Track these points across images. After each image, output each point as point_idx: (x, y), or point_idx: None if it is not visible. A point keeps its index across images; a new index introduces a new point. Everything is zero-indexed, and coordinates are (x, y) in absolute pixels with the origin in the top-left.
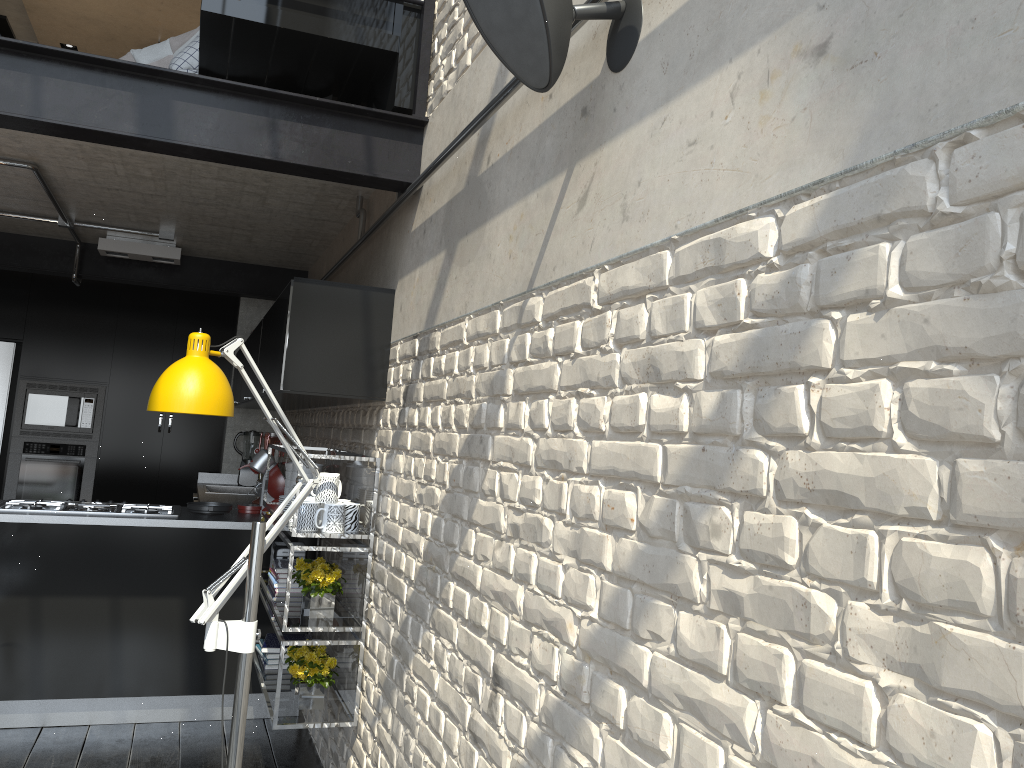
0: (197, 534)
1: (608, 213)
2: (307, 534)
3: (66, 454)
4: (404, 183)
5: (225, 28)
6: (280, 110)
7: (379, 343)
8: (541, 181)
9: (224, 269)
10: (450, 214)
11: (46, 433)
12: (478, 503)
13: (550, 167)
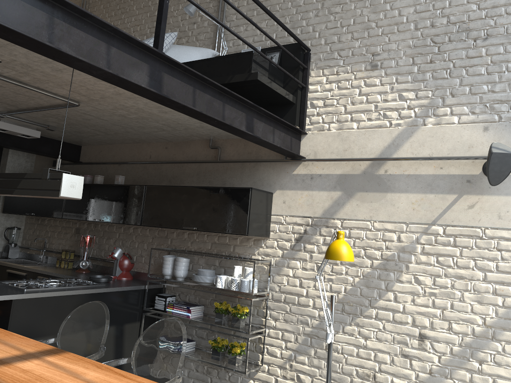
0: (122, 293)
1: (489, 214)
2: (256, 293)
3: None
4: (301, 157)
5: (252, 84)
6: (275, 124)
7: (269, 214)
8: (437, 192)
9: (42, 141)
10: (345, 179)
11: None
12: (396, 284)
13: (444, 190)
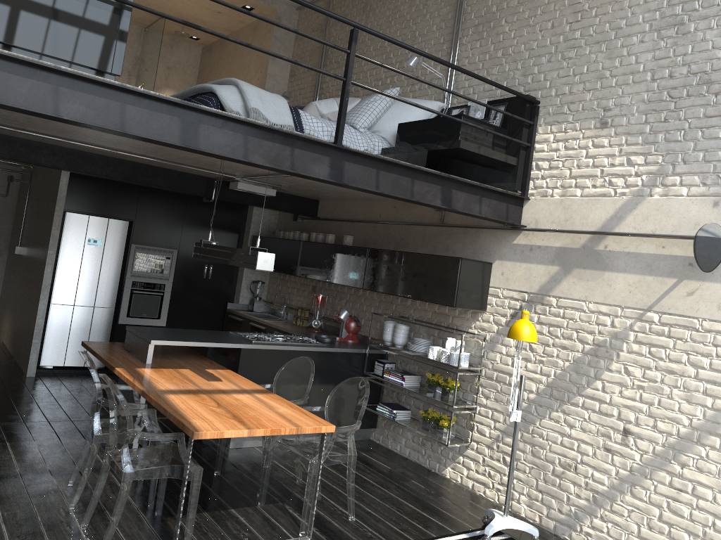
0: (341, 355)
1: (708, 304)
2: (463, 368)
3: (154, 289)
4: (520, 226)
5: (457, 150)
6: (482, 193)
7: (486, 286)
8: (656, 274)
9: (280, 197)
10: (563, 253)
11: (144, 276)
12: (605, 373)
13: (664, 272)
